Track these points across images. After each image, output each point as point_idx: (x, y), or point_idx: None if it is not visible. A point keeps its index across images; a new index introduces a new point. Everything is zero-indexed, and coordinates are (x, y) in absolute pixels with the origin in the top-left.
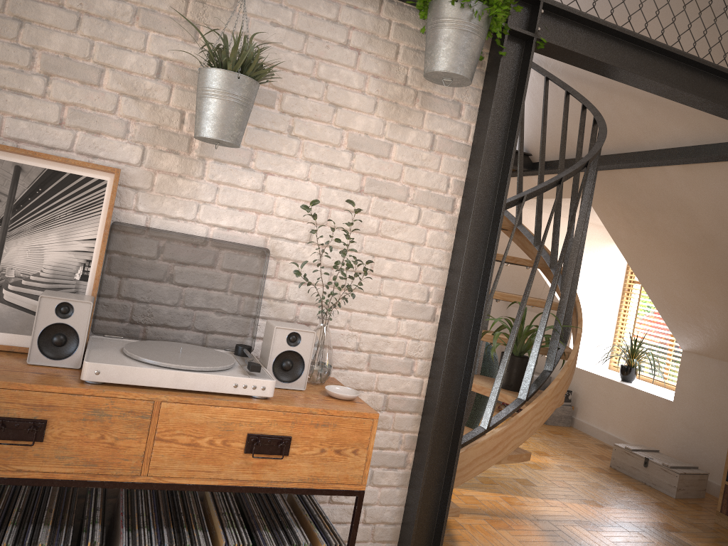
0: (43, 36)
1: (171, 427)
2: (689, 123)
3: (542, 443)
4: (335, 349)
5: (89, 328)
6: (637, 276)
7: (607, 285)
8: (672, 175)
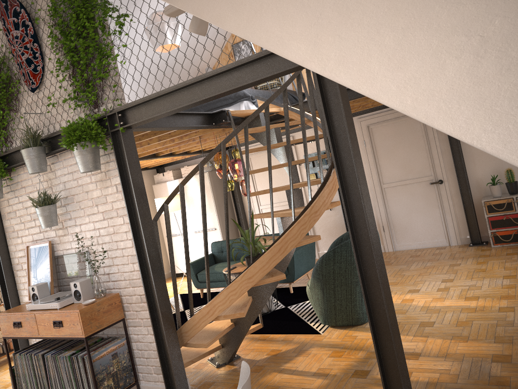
0: (30, 209)
1: (39, 320)
2: None
3: None
4: (119, 281)
5: (51, 291)
6: None
7: None
8: None
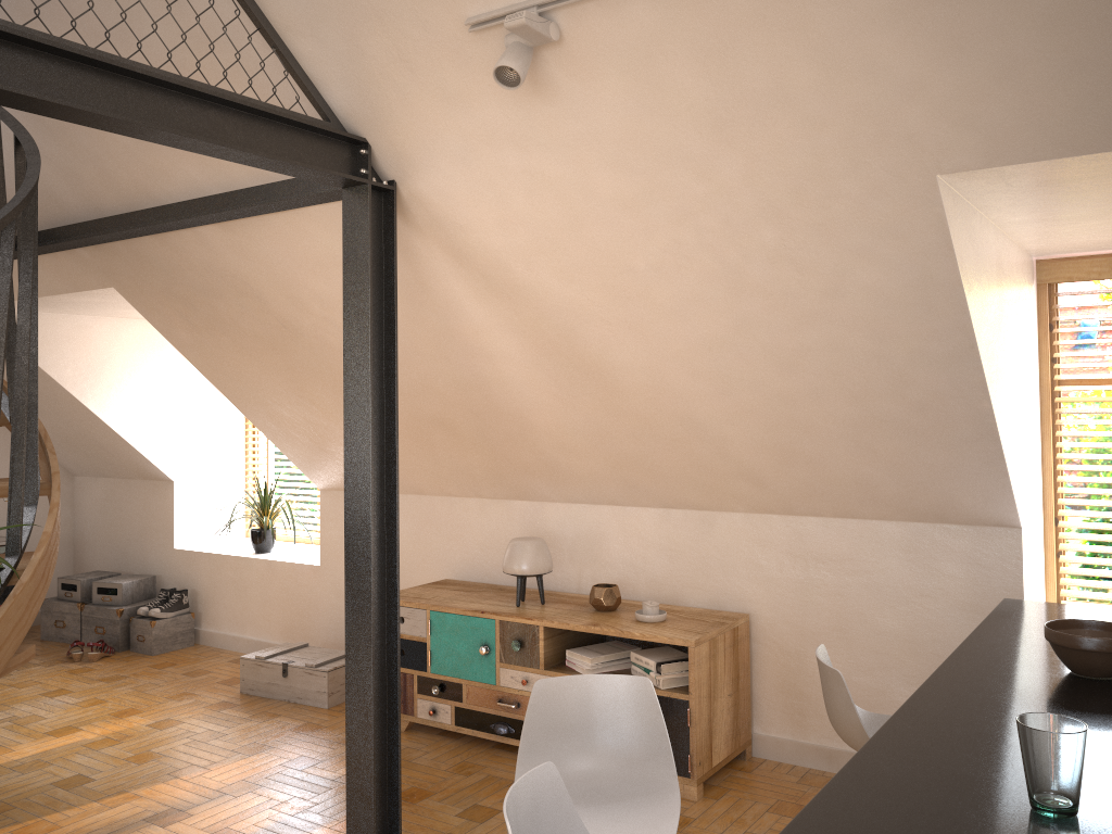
0: None
1: None
2: (203, 159)
3: (134, 694)
4: None
5: None
6: (227, 397)
7: (219, 412)
8: (212, 241)
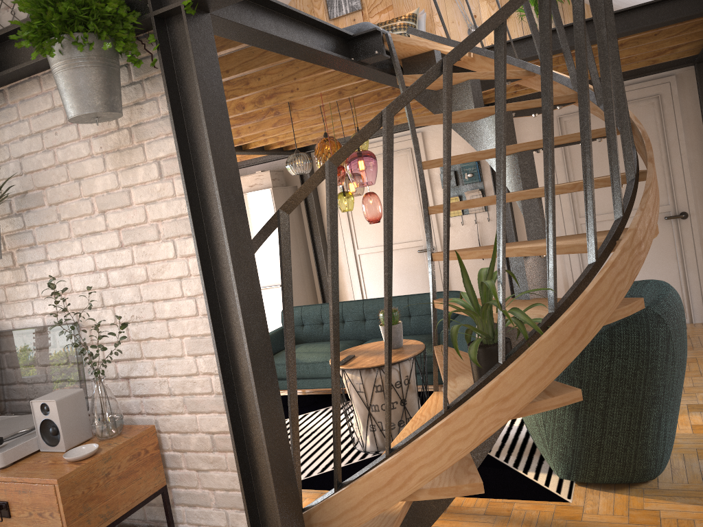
0: None
1: None
2: None
3: None
4: (155, 397)
5: None
6: None
7: None
8: None
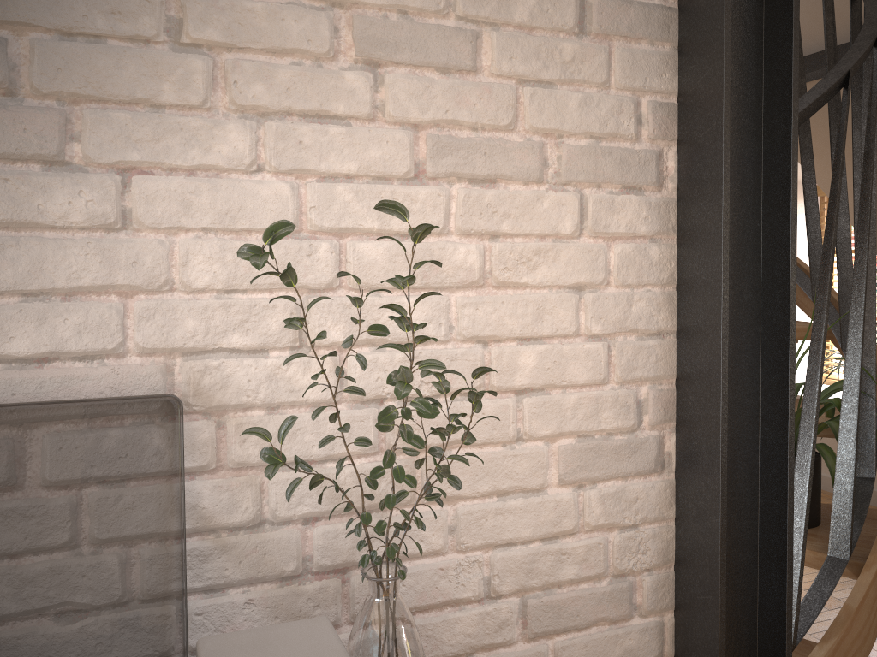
0: None
1: None
2: None
3: None
4: (432, 612)
5: None
6: None
7: None
8: None
